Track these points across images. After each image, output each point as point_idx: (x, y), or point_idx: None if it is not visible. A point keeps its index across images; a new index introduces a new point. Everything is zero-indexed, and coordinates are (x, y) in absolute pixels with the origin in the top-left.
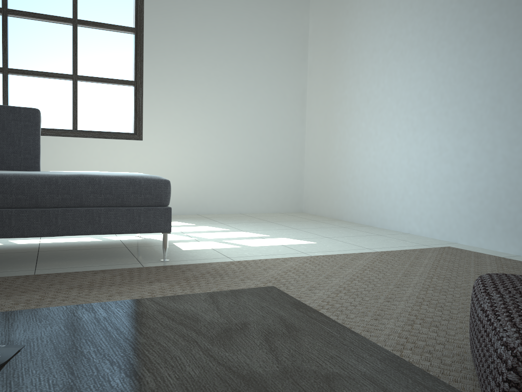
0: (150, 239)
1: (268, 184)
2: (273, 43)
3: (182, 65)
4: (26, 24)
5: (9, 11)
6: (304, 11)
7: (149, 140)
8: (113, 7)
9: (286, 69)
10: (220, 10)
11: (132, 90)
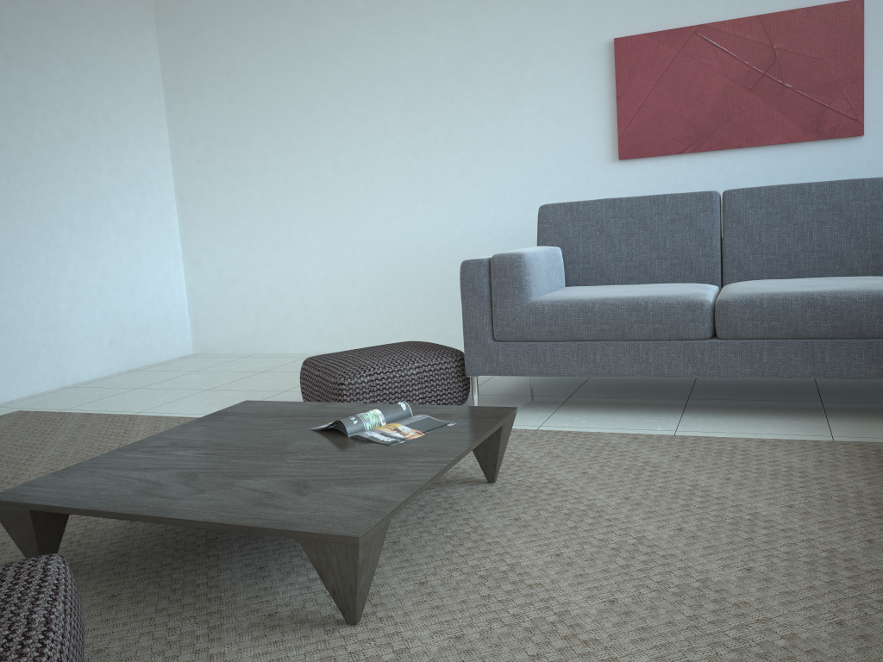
0: None
1: None
2: None
3: None
4: None
5: None
6: None
7: None
8: None
9: None
10: None
11: None
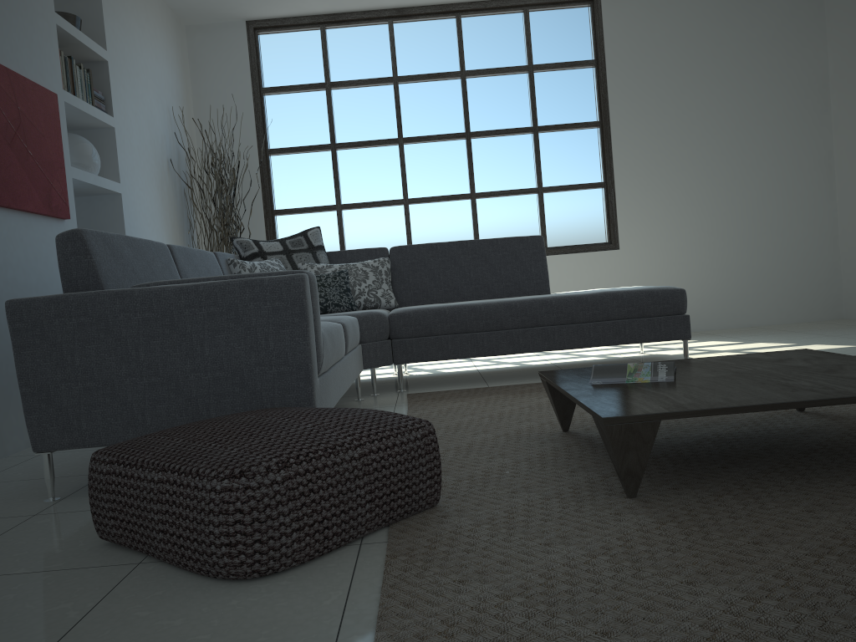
0: (657, 354)
1: (787, 285)
2: (776, 99)
3: (659, 153)
4: (488, 143)
5: (472, 134)
6: (818, 47)
7: (626, 248)
8: (573, 103)
9: (798, 130)
10: (701, 75)
11: (602, 192)
